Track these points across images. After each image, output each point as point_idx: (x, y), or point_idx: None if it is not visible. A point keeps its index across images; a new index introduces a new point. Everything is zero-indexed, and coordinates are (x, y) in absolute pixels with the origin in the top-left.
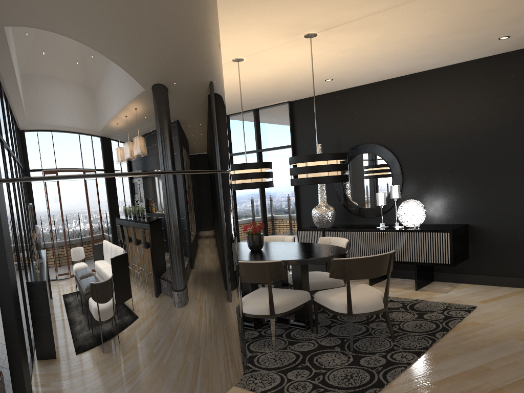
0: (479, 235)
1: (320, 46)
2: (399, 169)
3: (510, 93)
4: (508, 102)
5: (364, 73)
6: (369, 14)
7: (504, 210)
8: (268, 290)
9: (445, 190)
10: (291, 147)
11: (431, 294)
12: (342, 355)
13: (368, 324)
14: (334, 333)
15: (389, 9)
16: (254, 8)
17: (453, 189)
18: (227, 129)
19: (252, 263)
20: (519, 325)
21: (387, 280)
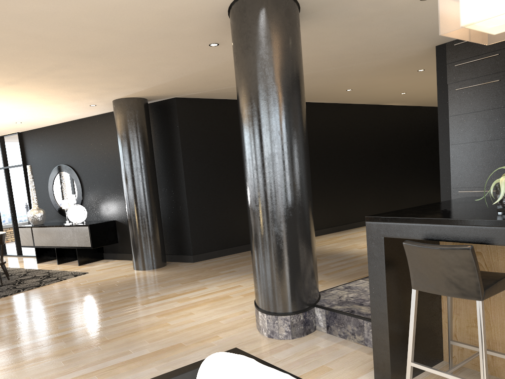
0: (121, 227)
1: None
2: (80, 183)
3: None
4: None
5: (39, 119)
6: None
7: None
8: None
9: (103, 198)
10: (22, 166)
11: (82, 267)
12: None
13: (1, 286)
14: None
15: None
16: None
17: (106, 197)
18: None
19: None
20: (86, 281)
21: None
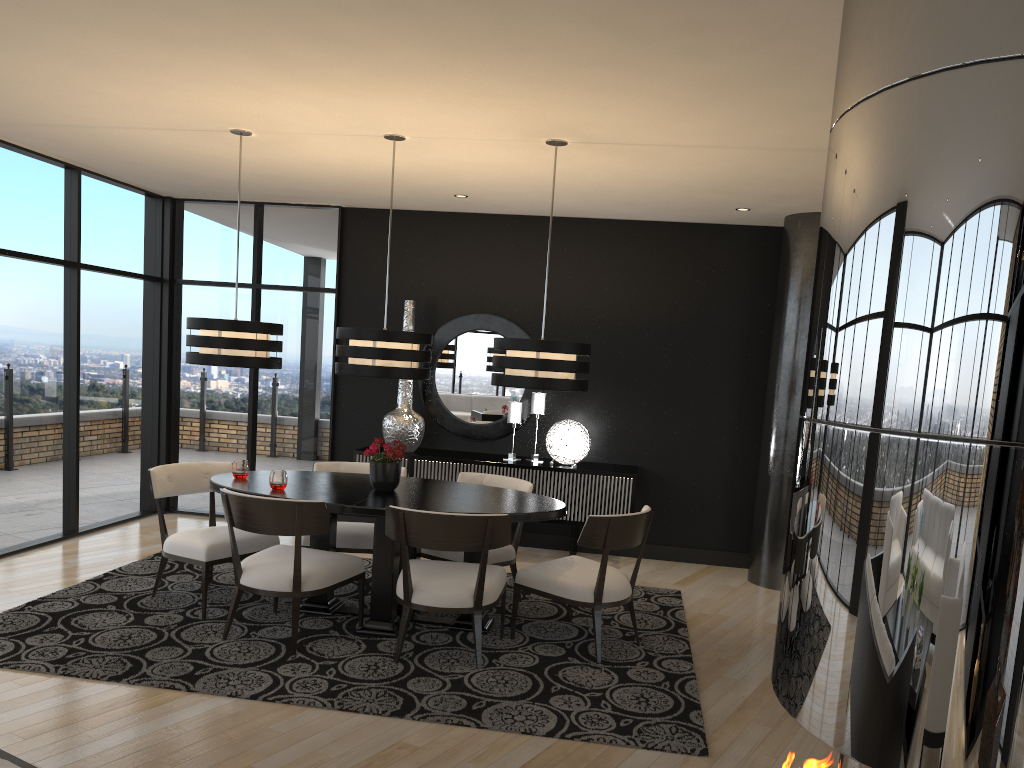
0: (652, 484)
1: (539, 157)
2: None
3: (716, 284)
4: (712, 295)
5: (521, 201)
6: (668, 144)
7: (691, 449)
8: (482, 565)
9: (610, 410)
10: (335, 293)
11: None
12: (592, 669)
13: (569, 621)
14: (538, 637)
15: (695, 147)
16: (557, 94)
17: (621, 410)
18: (182, 228)
19: (463, 516)
20: (756, 615)
21: (641, 551)
